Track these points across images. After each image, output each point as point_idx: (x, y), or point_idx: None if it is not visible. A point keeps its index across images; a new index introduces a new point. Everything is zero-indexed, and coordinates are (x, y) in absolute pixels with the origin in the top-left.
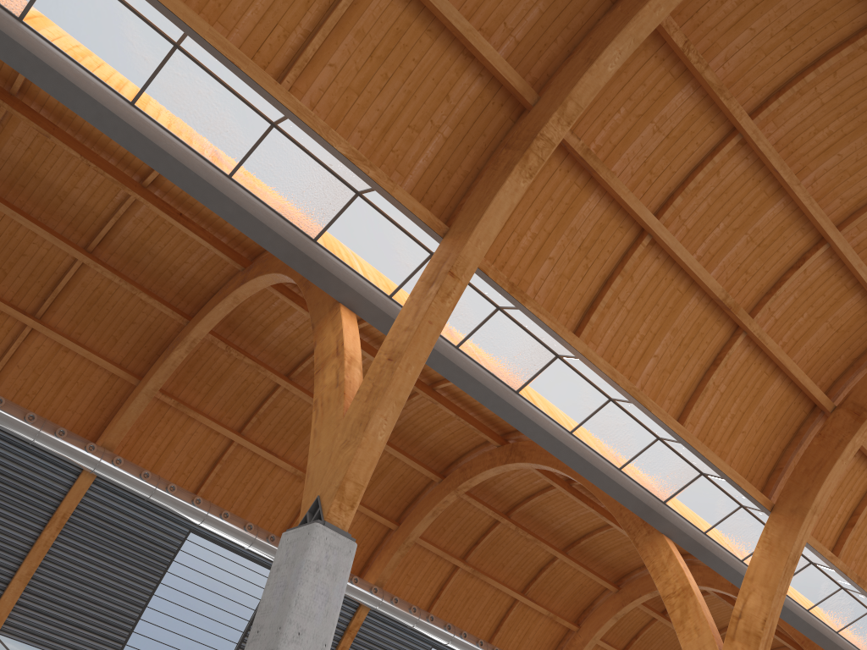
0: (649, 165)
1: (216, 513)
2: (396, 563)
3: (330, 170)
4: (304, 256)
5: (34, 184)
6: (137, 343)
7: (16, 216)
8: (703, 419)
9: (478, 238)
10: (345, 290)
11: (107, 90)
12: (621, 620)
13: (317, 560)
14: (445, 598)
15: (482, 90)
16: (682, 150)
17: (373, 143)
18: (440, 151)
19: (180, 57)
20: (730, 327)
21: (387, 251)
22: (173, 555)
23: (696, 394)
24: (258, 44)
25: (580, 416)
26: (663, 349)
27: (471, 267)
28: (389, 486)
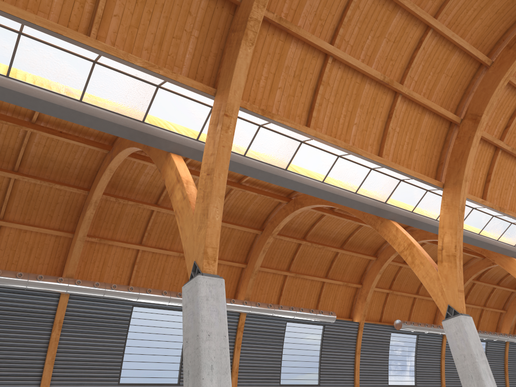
0: (318, 15)
1: (144, 291)
2: (252, 284)
3: (137, 78)
4: (140, 132)
5: None
6: (64, 213)
7: None
8: (392, 150)
9: (234, 89)
10: (170, 144)
11: None
12: (383, 273)
13: (205, 295)
14: (285, 294)
15: (208, 2)
16: (334, 0)
17: (156, 54)
18: (196, 46)
19: (25, 39)
20: (391, 94)
21: (186, 114)
22: (129, 322)
23: (384, 138)
24: (68, 16)
25: (325, 171)
26: (358, 118)
27: (236, 108)
28: (234, 245)
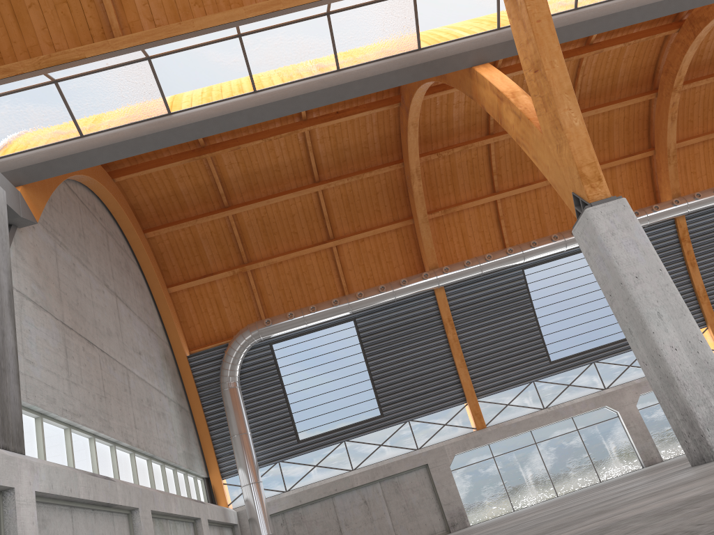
0: None
1: (527, 247)
2: (675, 173)
3: None
4: (423, 65)
5: (259, 177)
6: (390, 201)
7: (270, 201)
8: None
9: None
10: (467, 57)
11: (238, 99)
12: None
13: (607, 229)
14: None
15: None
16: None
17: None
18: None
19: (247, 39)
20: None
21: (467, 4)
22: (527, 289)
23: None
24: None
25: None
26: None
27: None
28: (622, 132)
